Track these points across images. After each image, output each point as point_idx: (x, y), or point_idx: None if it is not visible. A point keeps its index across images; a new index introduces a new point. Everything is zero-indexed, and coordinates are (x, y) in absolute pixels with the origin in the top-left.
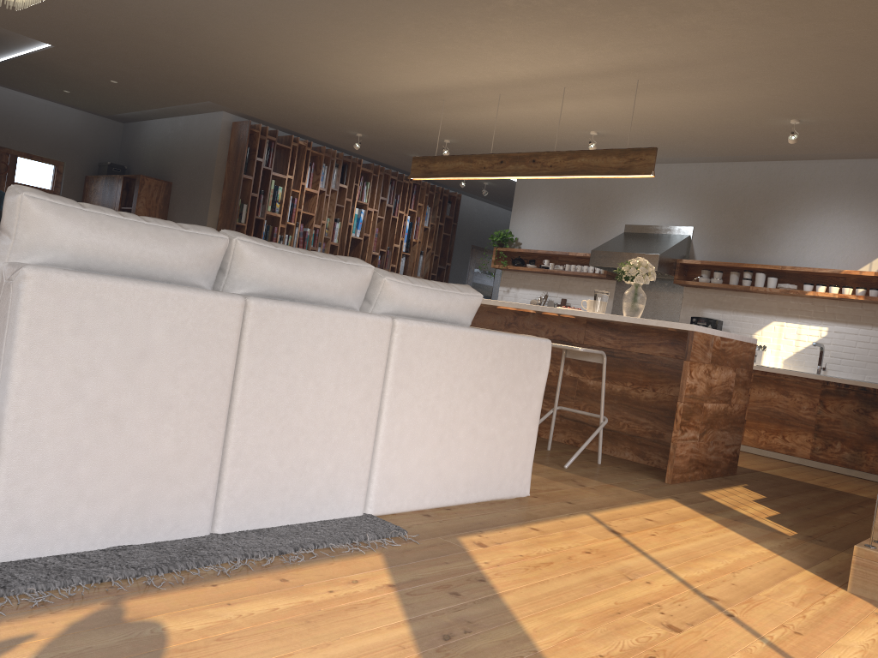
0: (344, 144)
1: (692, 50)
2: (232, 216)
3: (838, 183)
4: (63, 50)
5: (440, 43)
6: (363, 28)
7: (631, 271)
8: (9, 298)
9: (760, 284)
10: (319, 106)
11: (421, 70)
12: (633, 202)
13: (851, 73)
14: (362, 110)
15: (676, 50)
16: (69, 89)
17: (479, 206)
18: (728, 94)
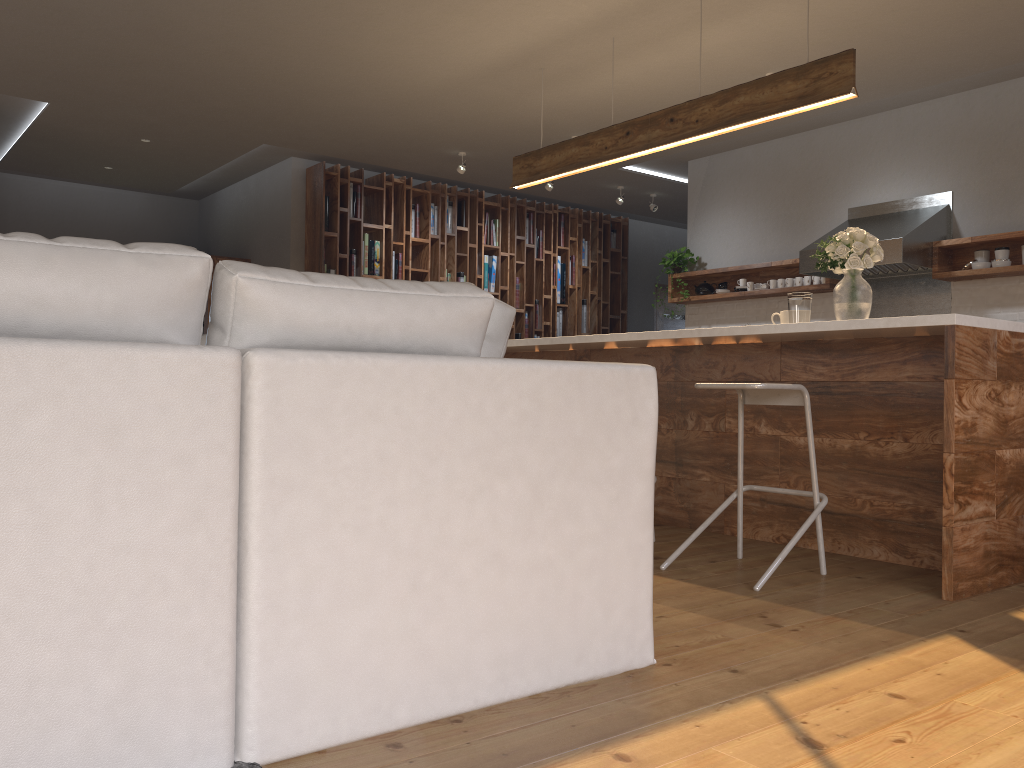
0: (452, 173)
1: None
2: None
3: None
4: (62, 107)
5: None
6: None
7: (839, 250)
8: None
9: None
10: (392, 120)
11: (489, 23)
12: (855, 175)
13: None
14: (447, 113)
15: None
16: (108, 164)
17: (658, 232)
18: None
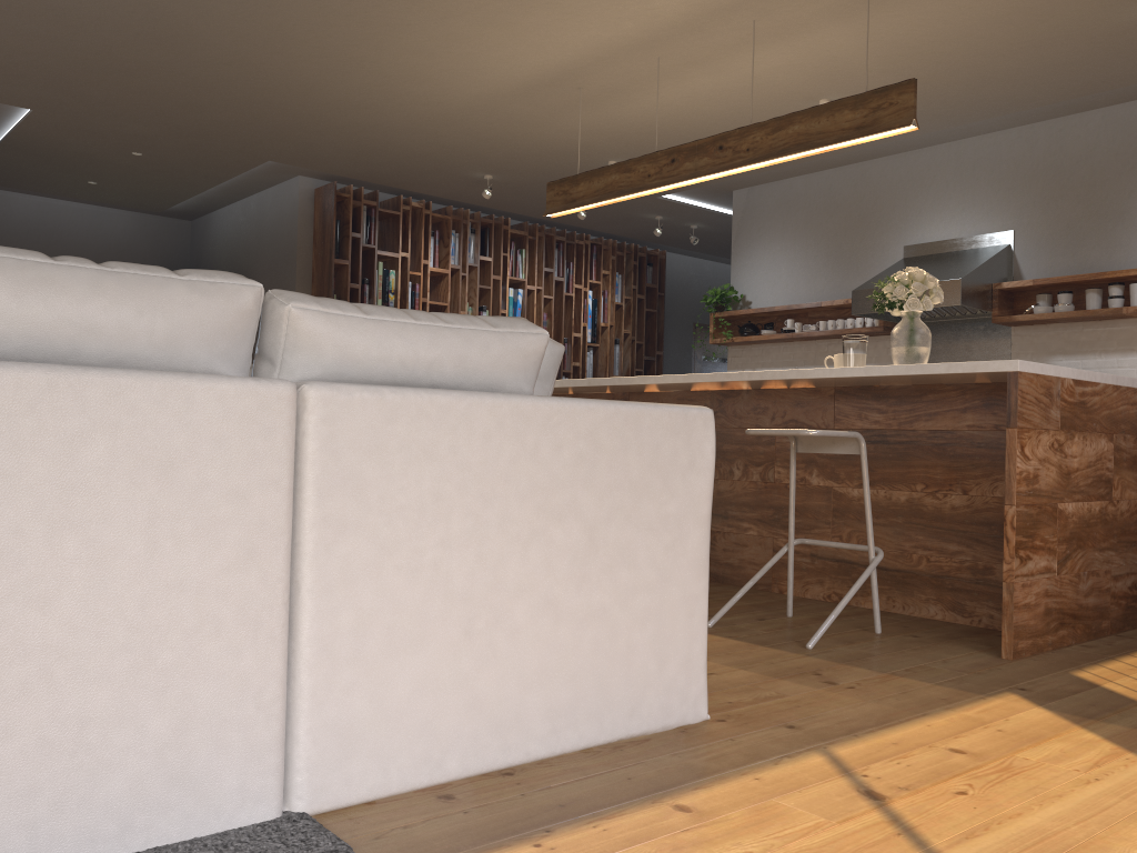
0: (475, 197)
1: None
2: None
3: None
4: (46, 115)
5: None
6: None
7: (897, 291)
8: None
9: None
10: (413, 138)
11: (525, 37)
12: (911, 210)
13: None
14: (474, 133)
15: None
16: (92, 178)
17: (697, 267)
18: None
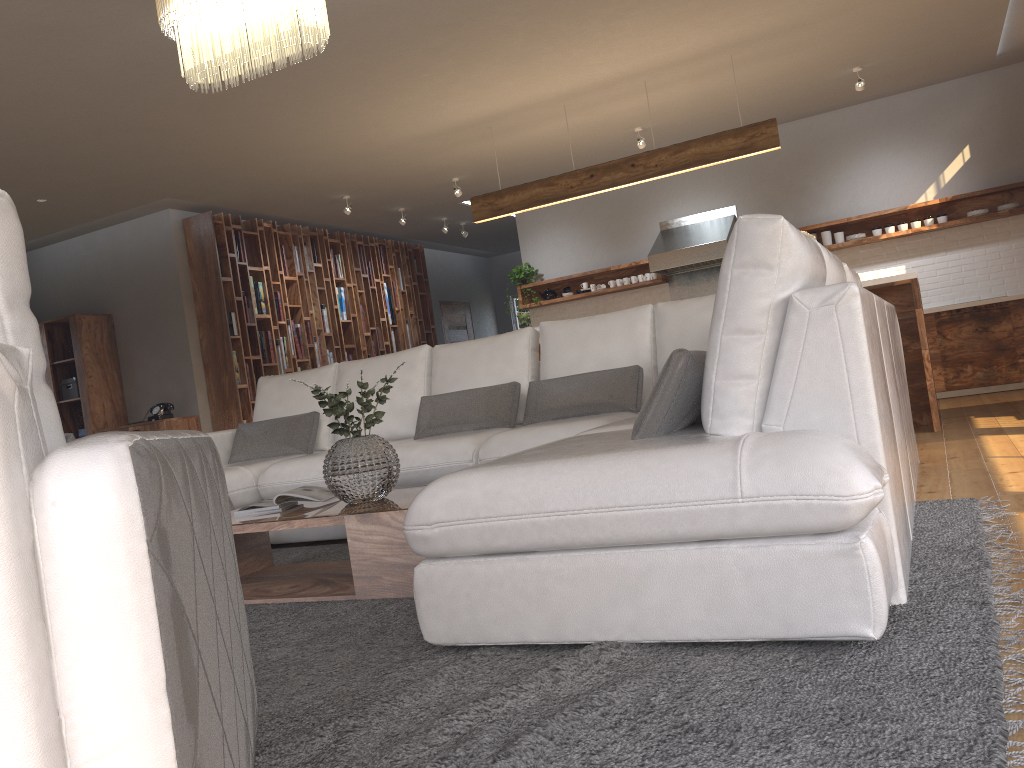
0: (314, 215)
1: (810, 10)
2: (222, 330)
3: (869, 126)
4: None
5: (539, 56)
6: (458, 56)
7: None
8: (835, 323)
9: (828, 242)
10: (320, 170)
11: (491, 95)
12: (660, 197)
13: (944, 5)
14: (374, 163)
15: (794, 13)
16: None
17: (434, 256)
18: (811, 53)
